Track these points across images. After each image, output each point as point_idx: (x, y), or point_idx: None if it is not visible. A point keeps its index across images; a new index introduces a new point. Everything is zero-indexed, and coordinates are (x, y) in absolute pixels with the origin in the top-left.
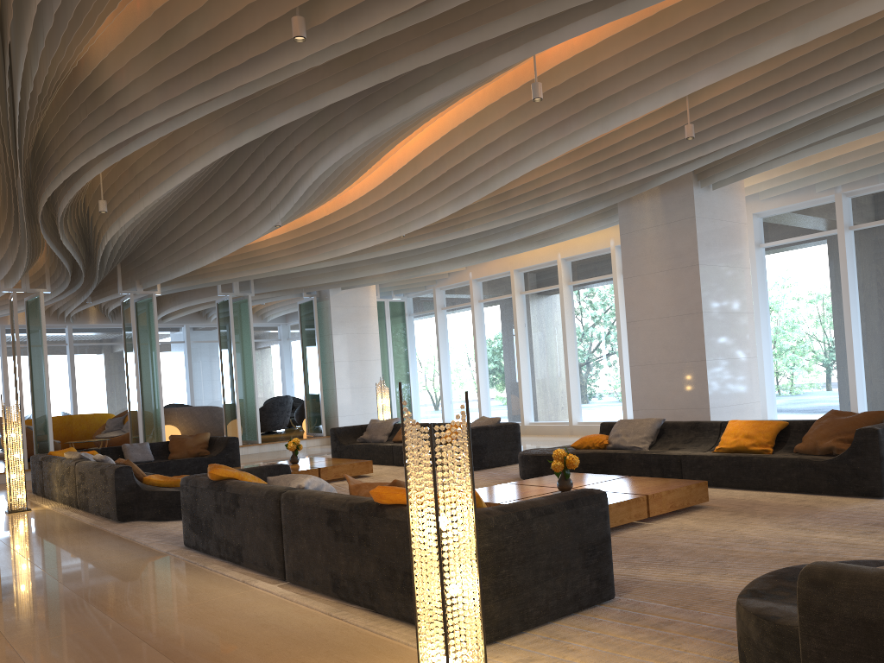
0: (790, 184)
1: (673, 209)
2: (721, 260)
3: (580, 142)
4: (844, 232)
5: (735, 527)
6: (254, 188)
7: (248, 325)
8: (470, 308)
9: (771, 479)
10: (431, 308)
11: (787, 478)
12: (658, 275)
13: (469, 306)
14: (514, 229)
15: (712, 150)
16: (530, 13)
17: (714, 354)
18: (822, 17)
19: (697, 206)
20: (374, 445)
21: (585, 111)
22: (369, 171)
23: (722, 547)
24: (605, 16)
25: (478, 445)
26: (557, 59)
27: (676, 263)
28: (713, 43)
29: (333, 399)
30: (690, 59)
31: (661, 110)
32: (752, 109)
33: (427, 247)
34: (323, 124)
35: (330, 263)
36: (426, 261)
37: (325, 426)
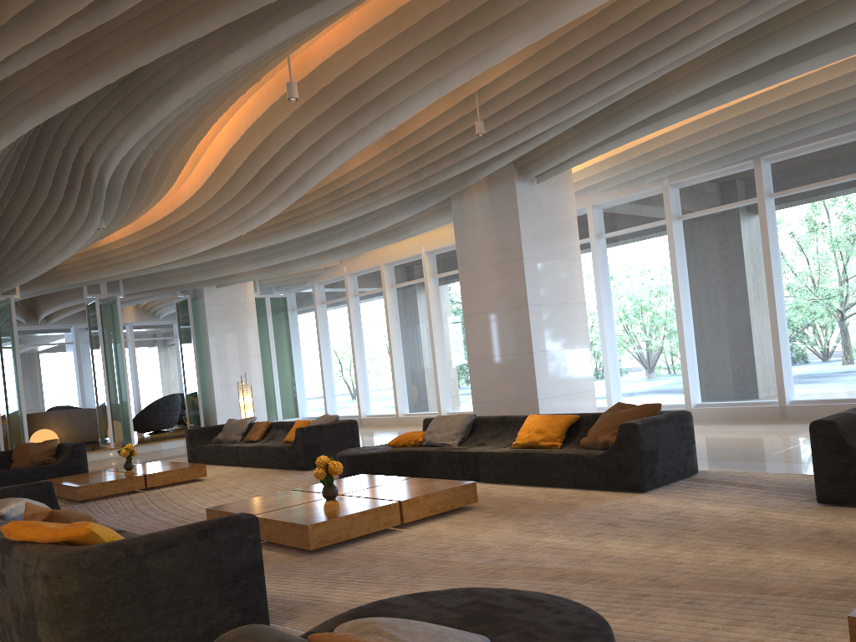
0: (622, 176)
1: (499, 203)
2: (548, 252)
3: (369, 141)
4: (672, 222)
5: (479, 531)
6: (63, 191)
7: (118, 326)
8: (347, 302)
9: (551, 475)
10: (312, 303)
11: (565, 474)
12: (488, 269)
13: (346, 300)
14: (363, 225)
15: (512, 146)
16: (229, 11)
17: (542, 346)
18: (551, 14)
19: (521, 200)
20: (222, 446)
21: (367, 110)
22: (189, 171)
23: (440, 558)
24: (313, 15)
25: (311, 445)
26: (320, 58)
27: (503, 257)
28: (457, 41)
29: (211, 397)
30: (444, 56)
31: (458, 106)
32: (539, 105)
33: (286, 244)
34: (94, 127)
35: (187, 263)
36: (287, 258)
37: (204, 424)
